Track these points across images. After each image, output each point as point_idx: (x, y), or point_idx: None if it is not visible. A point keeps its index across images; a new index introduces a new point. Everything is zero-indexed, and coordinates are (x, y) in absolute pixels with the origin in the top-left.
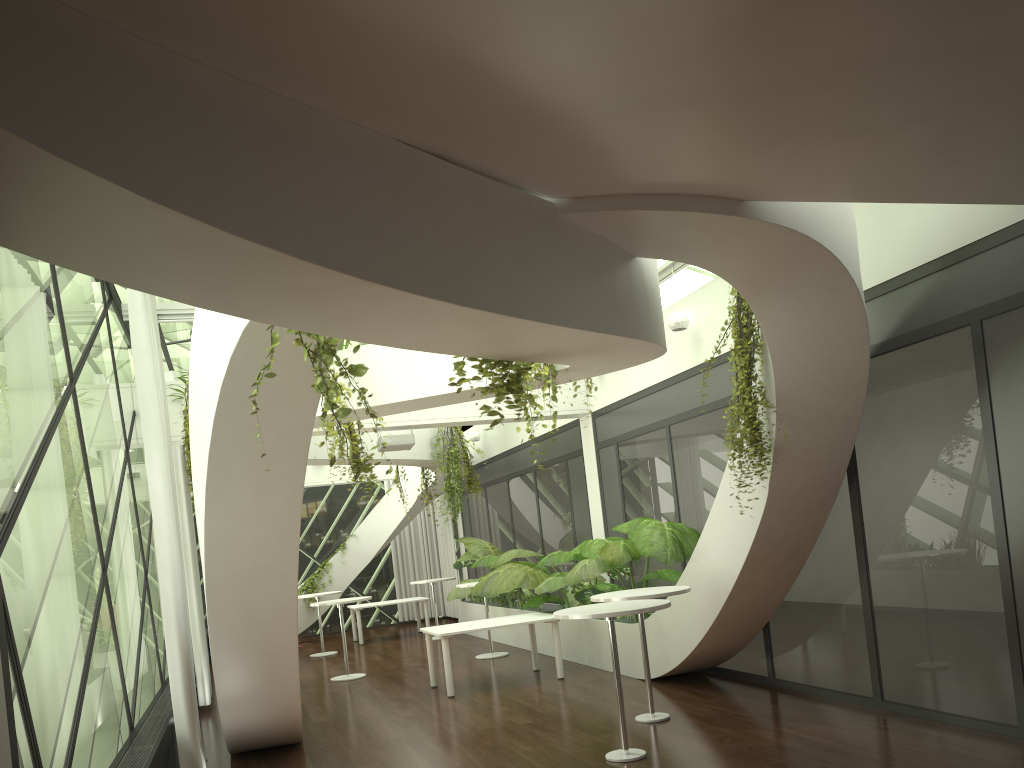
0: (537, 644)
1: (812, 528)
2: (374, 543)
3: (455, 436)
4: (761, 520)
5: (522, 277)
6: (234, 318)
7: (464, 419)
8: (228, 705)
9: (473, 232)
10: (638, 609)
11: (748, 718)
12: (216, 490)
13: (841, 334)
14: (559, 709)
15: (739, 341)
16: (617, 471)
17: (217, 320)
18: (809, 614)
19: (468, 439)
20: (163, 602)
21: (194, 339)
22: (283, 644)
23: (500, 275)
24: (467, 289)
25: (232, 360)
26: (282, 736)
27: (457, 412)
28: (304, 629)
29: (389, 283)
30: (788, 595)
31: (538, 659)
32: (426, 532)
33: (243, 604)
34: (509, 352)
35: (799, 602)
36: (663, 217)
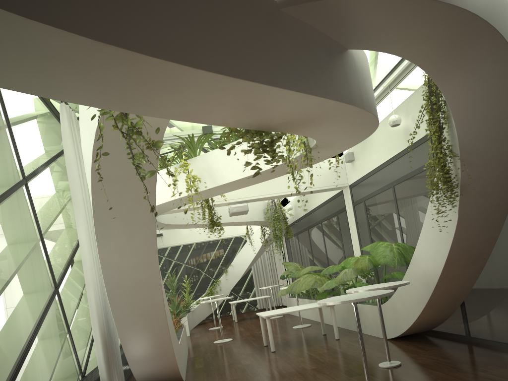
0: (326, 319)
1: (490, 238)
2: (242, 268)
3: (277, 207)
4: (454, 235)
5: (249, 51)
6: (92, 124)
7: (275, 194)
8: (134, 363)
9: (203, 14)
10: (371, 296)
11: (453, 364)
12: (102, 236)
13: (505, 97)
14: (333, 359)
15: (431, 115)
16: (365, 217)
17: (86, 128)
18: (491, 295)
19: (287, 210)
20: (89, 305)
21: (82, 145)
22: (159, 326)
23: (229, 47)
24: (198, 55)
25: (94, 151)
26: (170, 379)
27: (271, 191)
28: (208, 315)
29: (122, 45)
30: (476, 283)
31: (325, 328)
32: (270, 261)
33: (131, 304)
34: (258, 121)
35: (484, 287)
36: (360, 4)
